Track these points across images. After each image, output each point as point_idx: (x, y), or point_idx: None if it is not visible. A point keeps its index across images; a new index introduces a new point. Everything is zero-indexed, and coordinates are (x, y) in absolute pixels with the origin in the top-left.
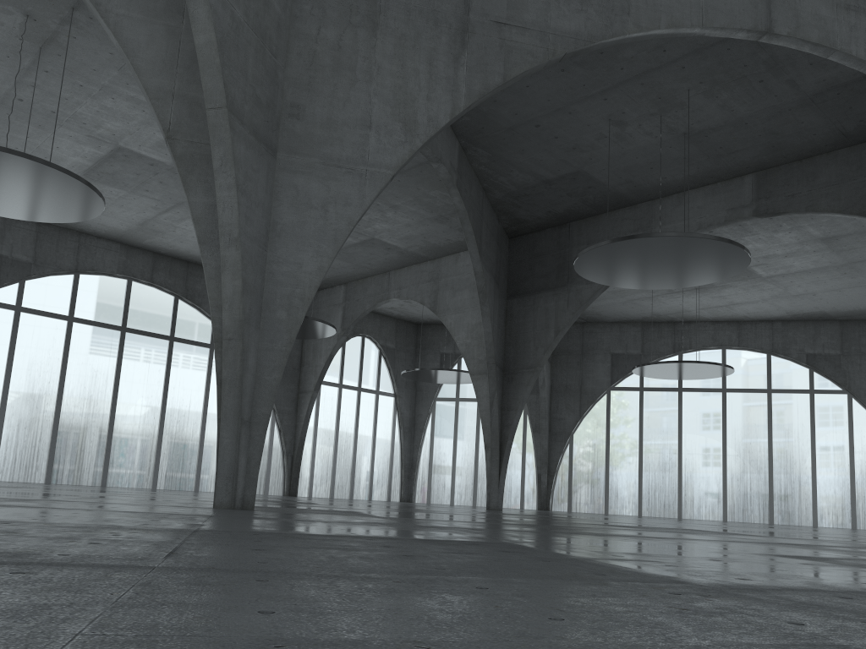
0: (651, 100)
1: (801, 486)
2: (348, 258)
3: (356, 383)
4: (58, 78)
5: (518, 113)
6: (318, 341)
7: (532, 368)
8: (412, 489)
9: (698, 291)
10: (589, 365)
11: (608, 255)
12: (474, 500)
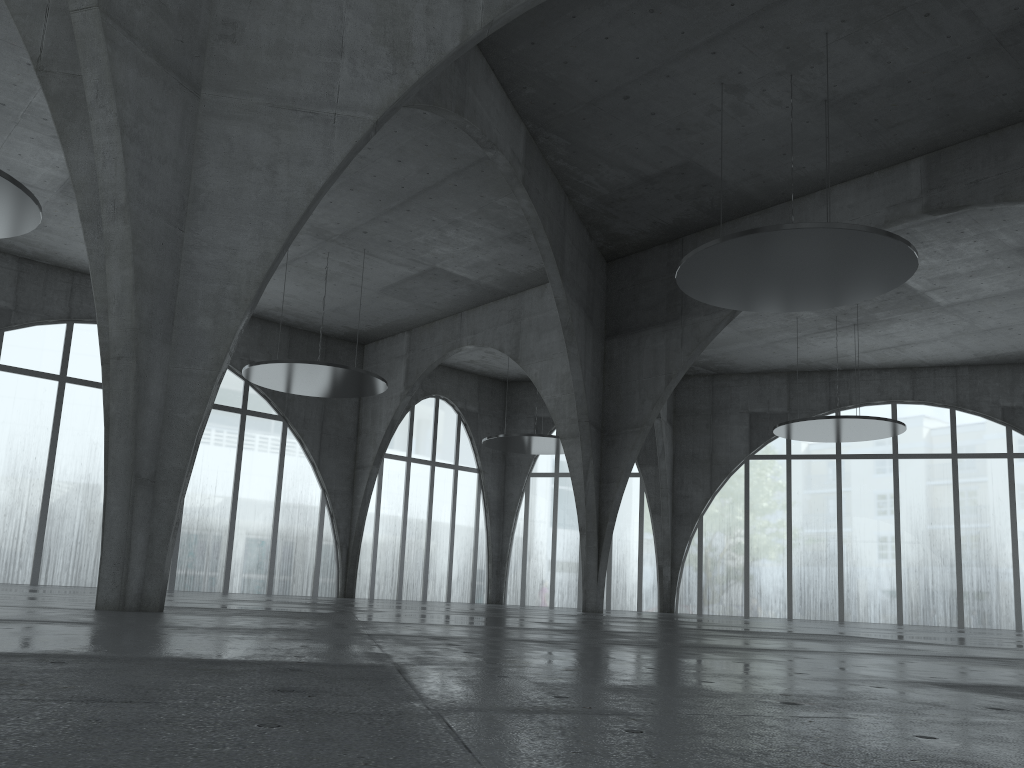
0: (776, 52)
1: (999, 578)
2: (408, 295)
3: (429, 456)
4: None
5: (599, 80)
6: (377, 404)
7: (637, 426)
8: (502, 588)
9: (858, 328)
10: (722, 428)
11: (720, 262)
12: (579, 601)
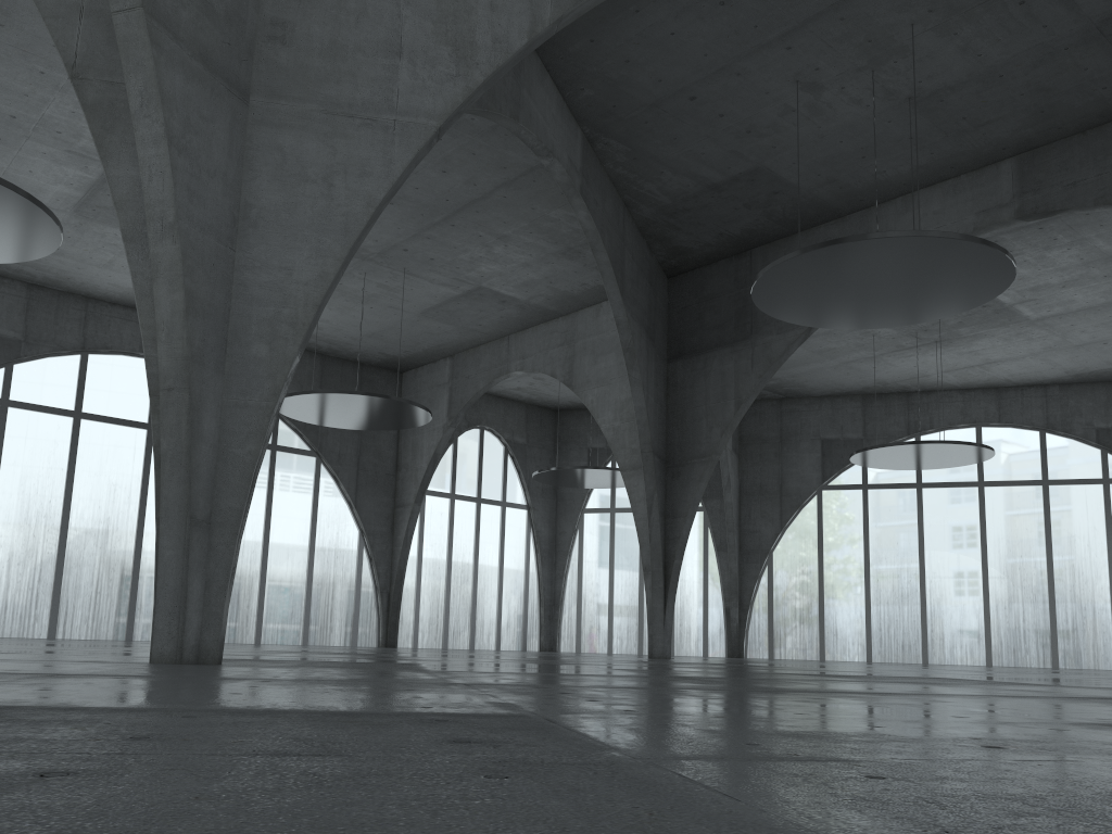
0: (857, 46)
1: (1096, 614)
2: (451, 318)
3: (474, 492)
4: (8, 62)
5: (663, 79)
6: (418, 436)
7: (705, 456)
8: (555, 634)
9: (940, 346)
10: (792, 456)
11: (801, 275)
12: (639, 647)
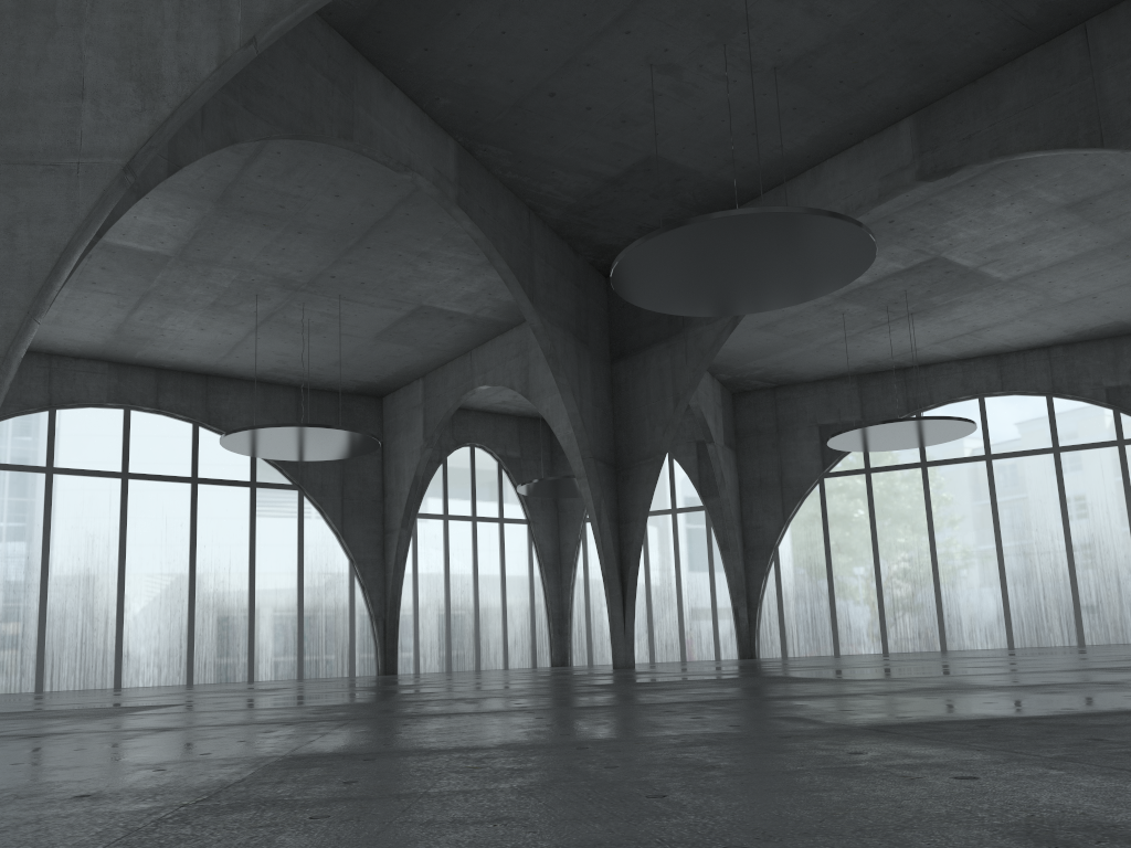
0: (698, 22)
1: (1121, 584)
2: (406, 339)
3: (469, 511)
4: None
5: (514, 79)
6: (400, 460)
7: (650, 457)
8: (566, 648)
9: (918, 318)
10: (790, 446)
11: (652, 266)
12: (651, 655)
